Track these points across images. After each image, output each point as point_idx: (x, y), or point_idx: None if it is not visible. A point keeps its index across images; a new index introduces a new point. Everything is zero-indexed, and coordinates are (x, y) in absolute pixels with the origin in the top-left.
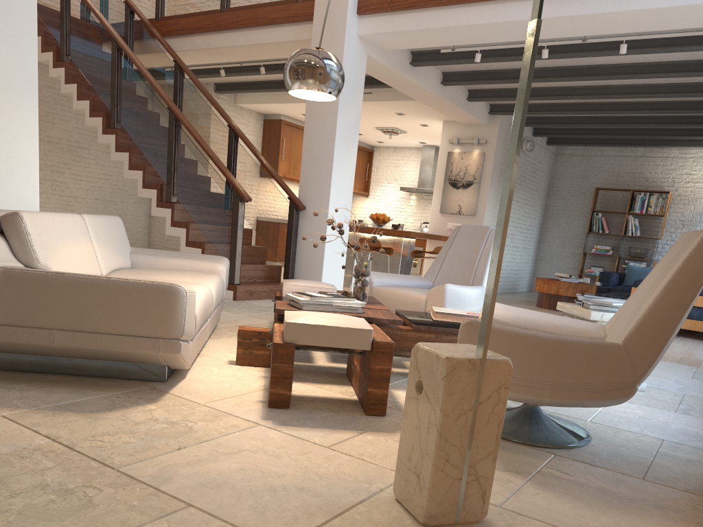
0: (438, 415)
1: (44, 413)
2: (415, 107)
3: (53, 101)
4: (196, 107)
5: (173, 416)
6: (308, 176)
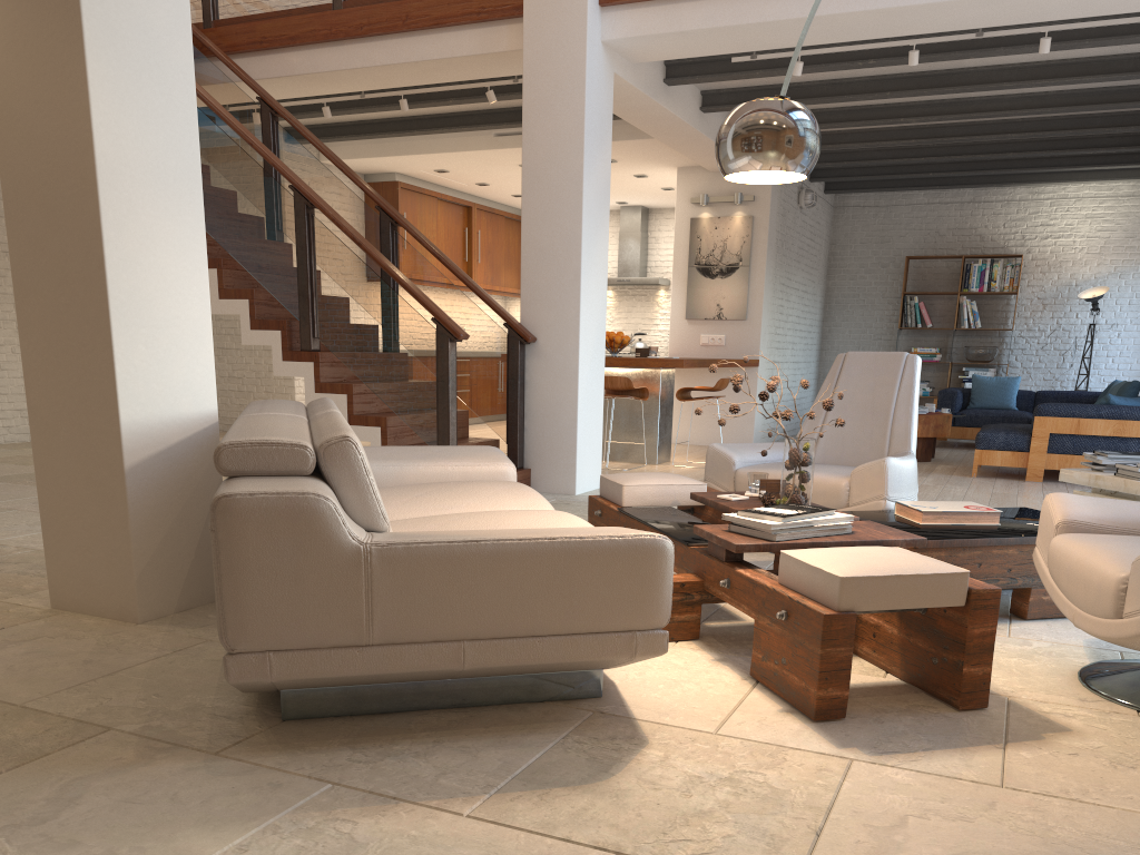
0: None
1: (523, 798)
2: (642, 149)
3: None
4: (309, 178)
5: (713, 767)
6: (536, 285)
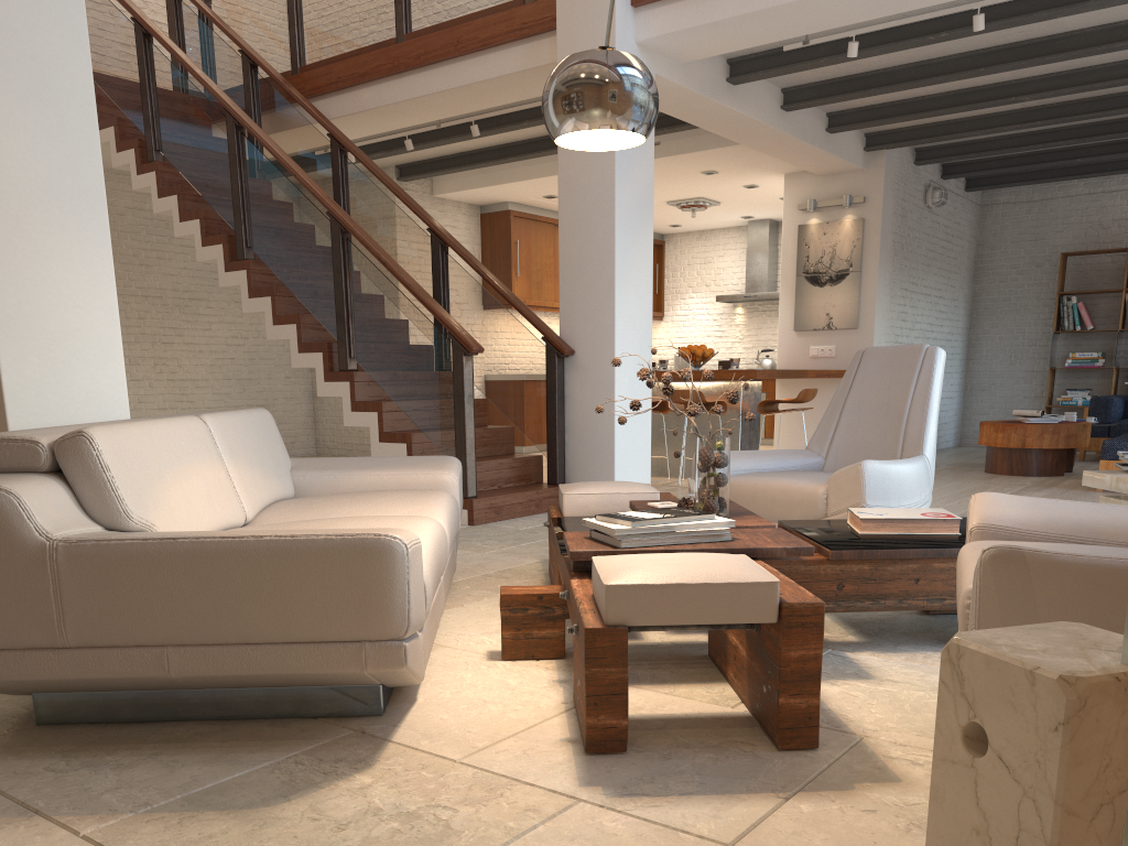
0: (1048, 814)
1: (162, 820)
2: (736, 157)
3: (144, 231)
4: (372, 206)
5: (408, 799)
6: (574, 296)
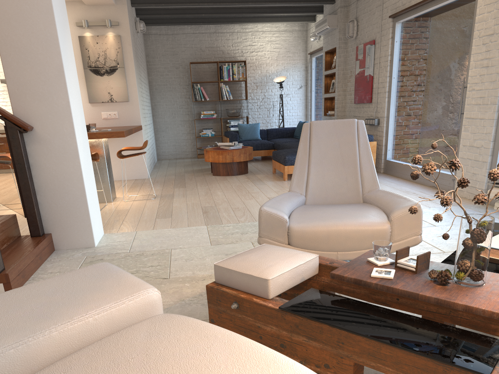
0: None
1: None
2: None
3: None
4: None
5: None
6: (22, 80)
